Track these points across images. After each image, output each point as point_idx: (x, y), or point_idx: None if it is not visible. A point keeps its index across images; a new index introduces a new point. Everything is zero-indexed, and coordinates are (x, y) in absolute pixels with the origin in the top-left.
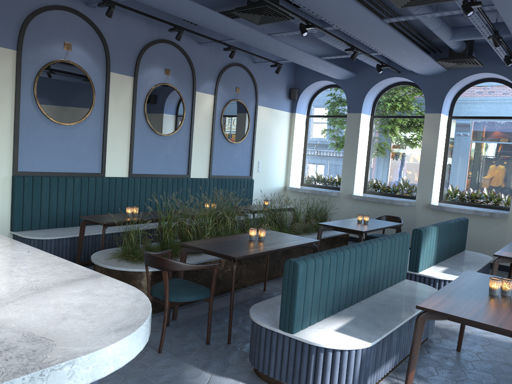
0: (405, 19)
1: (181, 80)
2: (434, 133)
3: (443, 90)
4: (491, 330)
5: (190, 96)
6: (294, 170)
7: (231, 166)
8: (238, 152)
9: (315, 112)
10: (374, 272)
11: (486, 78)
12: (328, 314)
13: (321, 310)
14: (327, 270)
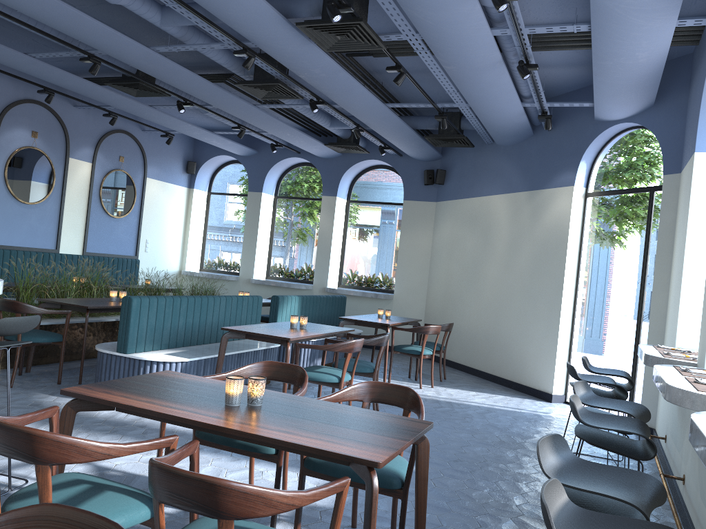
0: (275, 107)
1: (51, 144)
2: (330, 216)
3: (339, 174)
4: (270, 341)
5: (62, 162)
6: (192, 253)
7: (111, 243)
8: (121, 228)
9: (217, 189)
10: (217, 322)
11: (379, 165)
12: (164, 346)
13: (156, 341)
14: (163, 309)
